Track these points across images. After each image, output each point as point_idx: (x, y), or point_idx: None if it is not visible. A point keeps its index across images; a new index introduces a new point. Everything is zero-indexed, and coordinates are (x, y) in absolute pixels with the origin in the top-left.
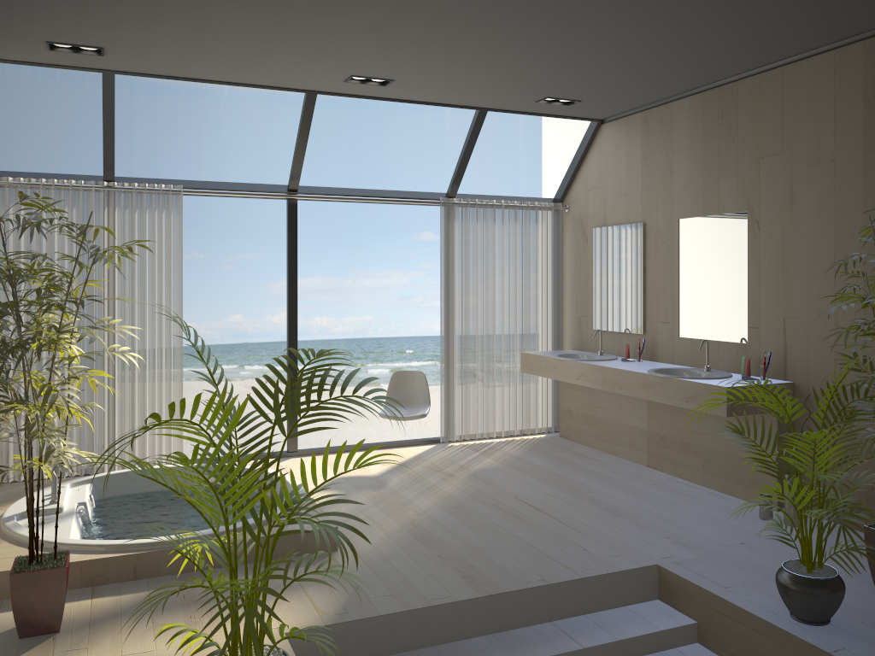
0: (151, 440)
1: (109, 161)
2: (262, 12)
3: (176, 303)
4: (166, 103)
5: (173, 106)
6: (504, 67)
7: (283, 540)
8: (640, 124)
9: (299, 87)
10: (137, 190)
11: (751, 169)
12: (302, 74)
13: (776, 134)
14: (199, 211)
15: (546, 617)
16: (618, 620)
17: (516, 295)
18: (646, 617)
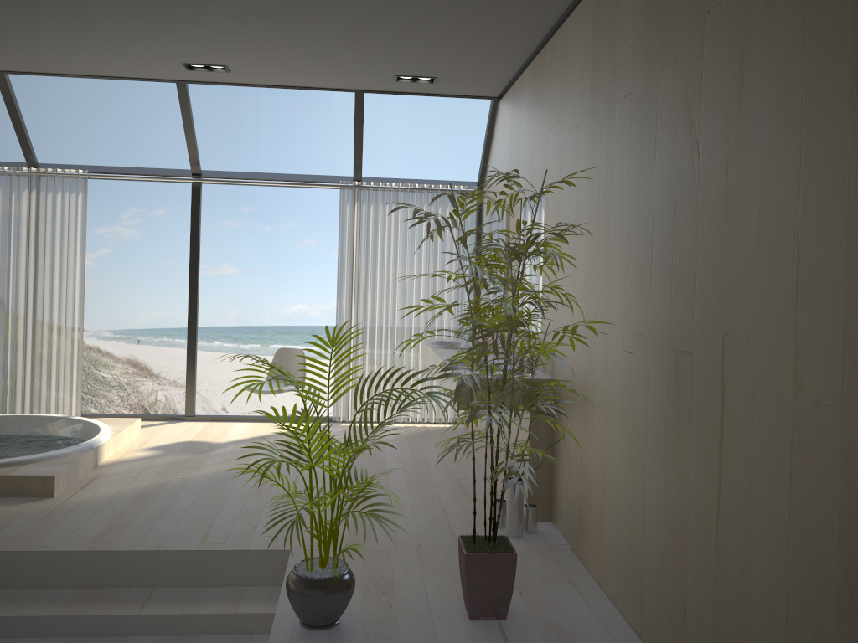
0: (57, 393)
1: (27, 149)
2: (7, 8)
3: (82, 274)
4: (286, 105)
5: (292, 107)
6: (298, 46)
7: (2, 480)
8: (511, 99)
9: (163, 77)
10: (49, 174)
11: (547, 142)
12: (143, 65)
13: (557, 101)
14: (313, 202)
15: (151, 582)
16: (215, 597)
17: (421, 280)
18: (245, 600)
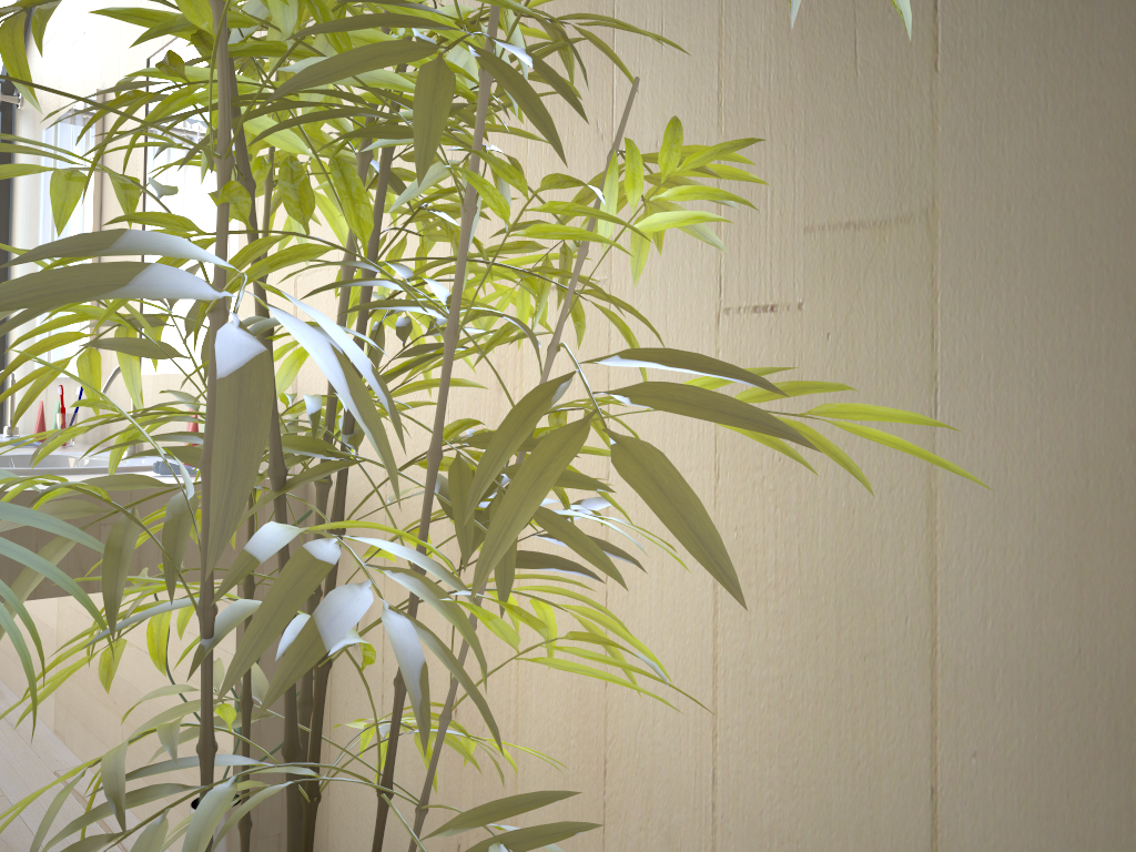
0: None
1: None
2: None
3: None
4: None
5: None
6: None
7: None
8: None
9: None
10: None
11: None
12: None
13: None
14: None
15: None
16: None
17: None
18: None
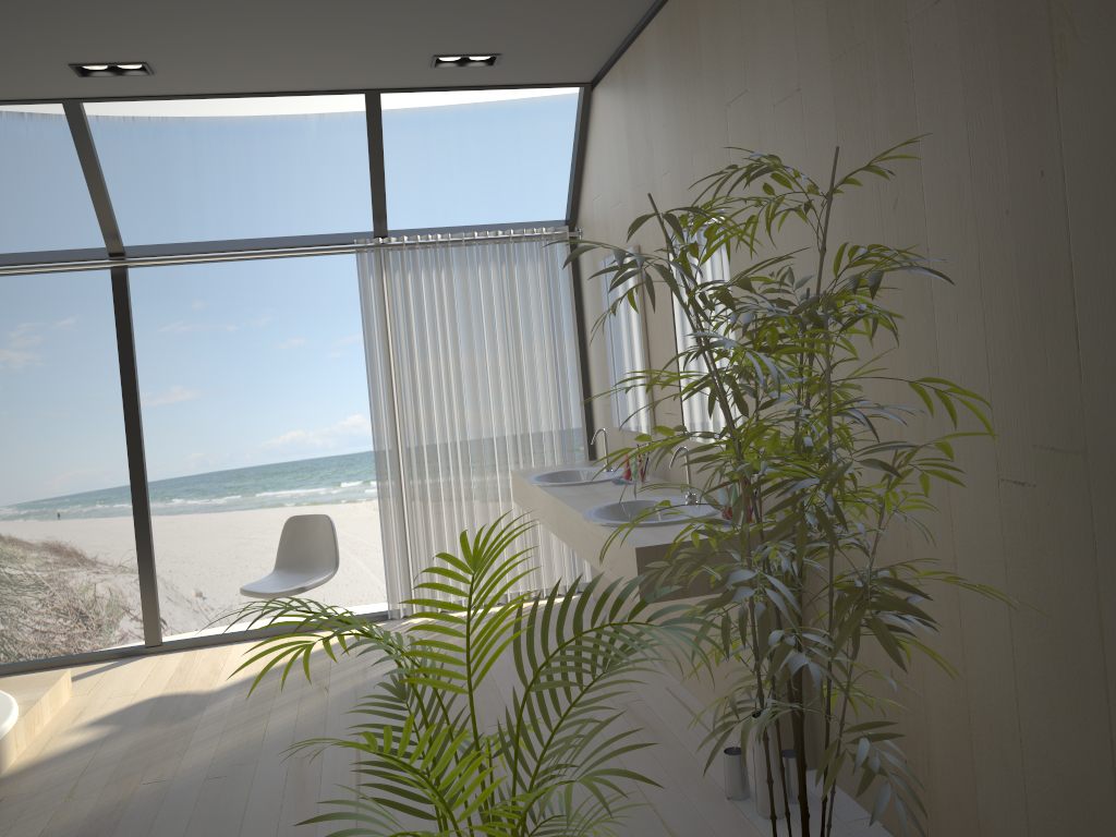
0: None
1: None
2: None
3: None
4: (238, 149)
5: (247, 152)
6: (271, 12)
7: None
8: (621, 79)
9: (39, 96)
10: None
11: (720, 129)
12: None
13: (737, 56)
14: (293, 284)
15: None
16: None
17: (500, 381)
18: None
